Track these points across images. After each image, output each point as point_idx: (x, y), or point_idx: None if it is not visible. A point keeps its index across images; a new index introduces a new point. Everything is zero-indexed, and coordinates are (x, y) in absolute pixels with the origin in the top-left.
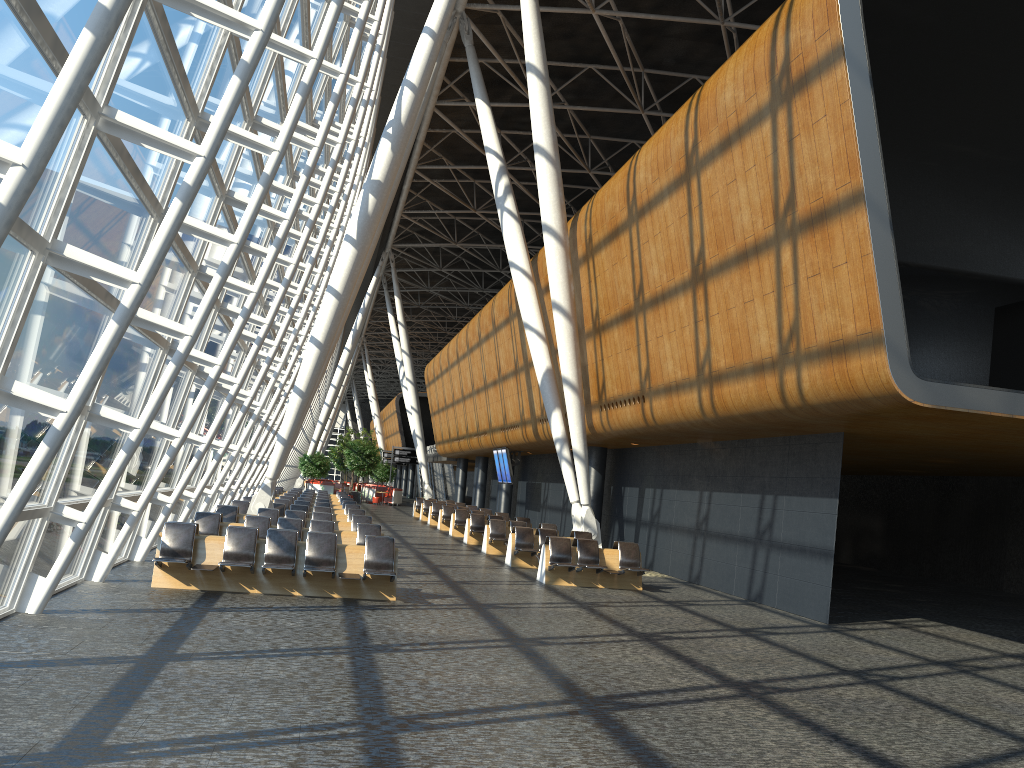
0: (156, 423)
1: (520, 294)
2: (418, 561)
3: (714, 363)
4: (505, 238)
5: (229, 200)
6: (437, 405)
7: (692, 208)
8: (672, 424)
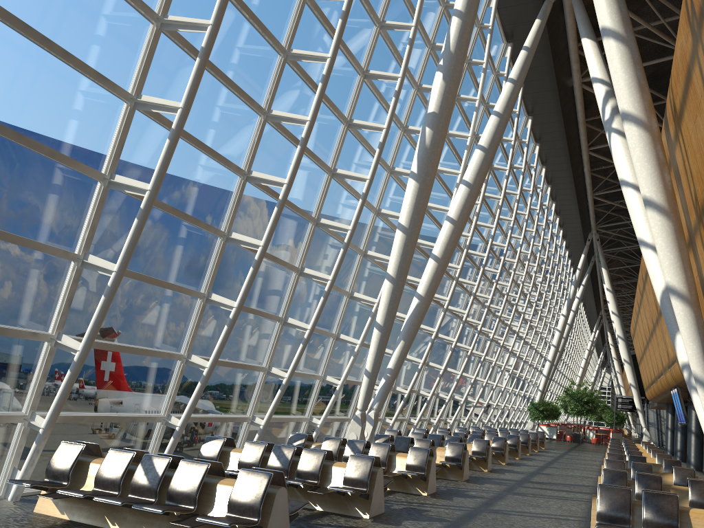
0: (66, 337)
1: (632, 211)
2: (478, 502)
3: None
4: (614, 158)
5: (137, 104)
6: (639, 355)
7: None
8: None
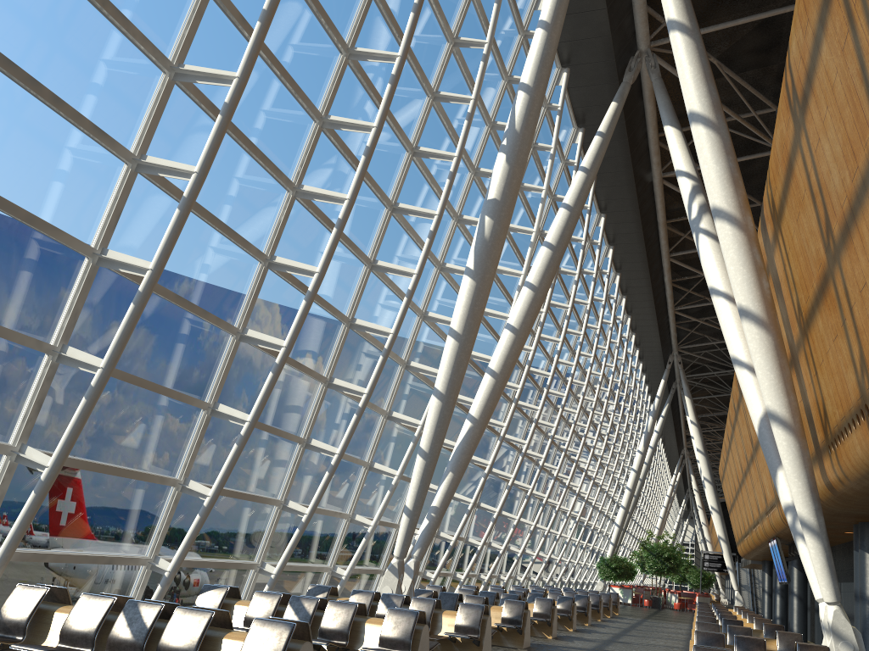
0: (32, 450)
1: (724, 324)
2: None
3: None
4: (702, 263)
5: (140, 166)
6: (729, 501)
7: (852, 9)
8: None
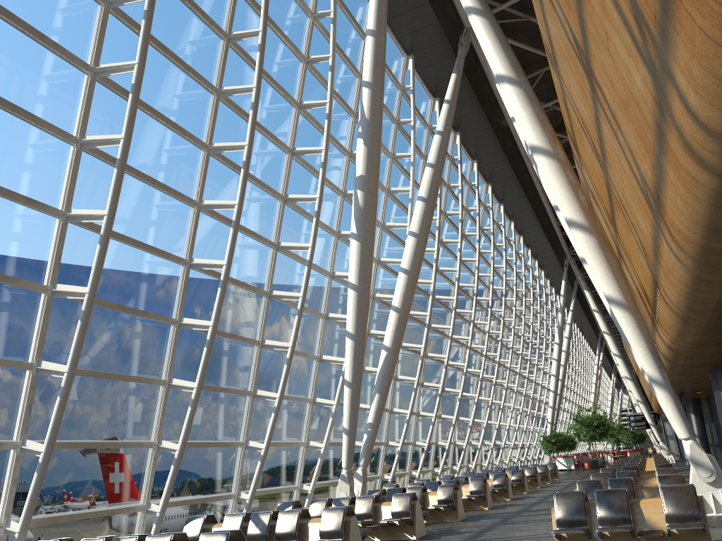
0: (30, 441)
1: (569, 232)
2: (465, 537)
3: (647, 179)
4: (544, 187)
5: (68, 218)
6: (635, 369)
7: None
8: (688, 302)
